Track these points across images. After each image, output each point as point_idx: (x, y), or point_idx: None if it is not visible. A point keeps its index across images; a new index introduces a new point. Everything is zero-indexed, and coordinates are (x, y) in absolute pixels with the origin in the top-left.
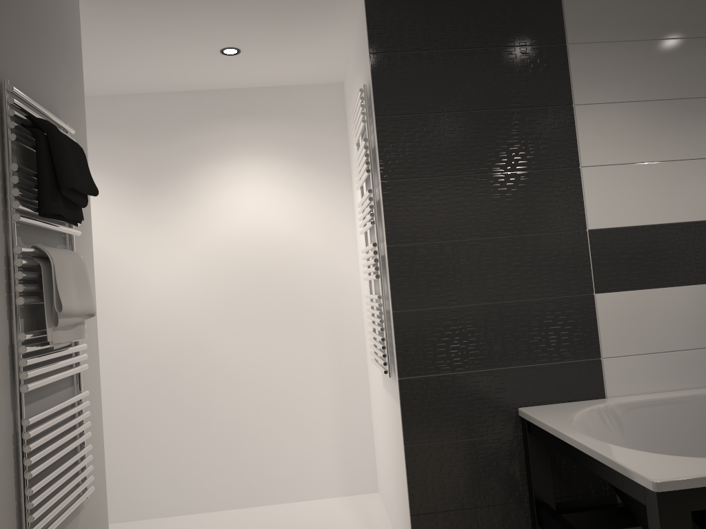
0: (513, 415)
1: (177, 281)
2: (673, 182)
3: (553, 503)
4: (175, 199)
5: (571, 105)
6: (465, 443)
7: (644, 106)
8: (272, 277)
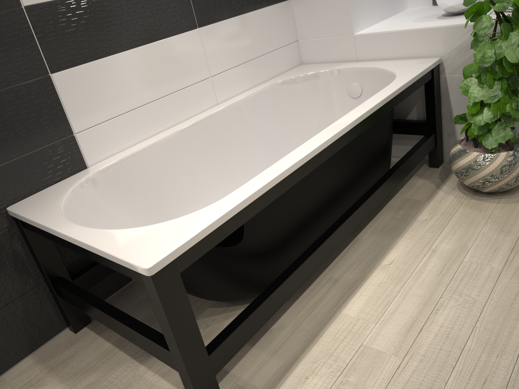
0: (3, 216)
1: None
2: None
3: (67, 273)
4: None
5: None
6: None
7: None
8: None
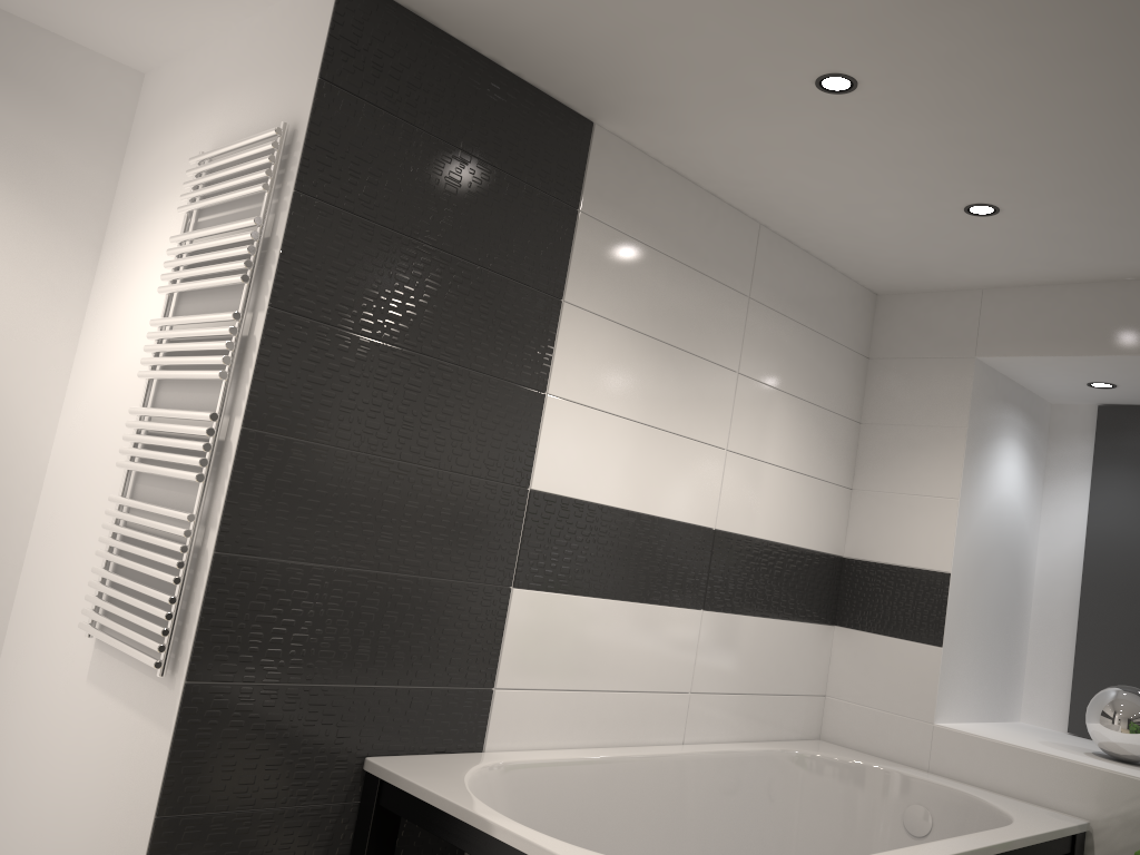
0: (354, 768)
1: None
2: (636, 452)
3: None
4: None
5: (561, 300)
6: (265, 816)
7: (634, 338)
8: None
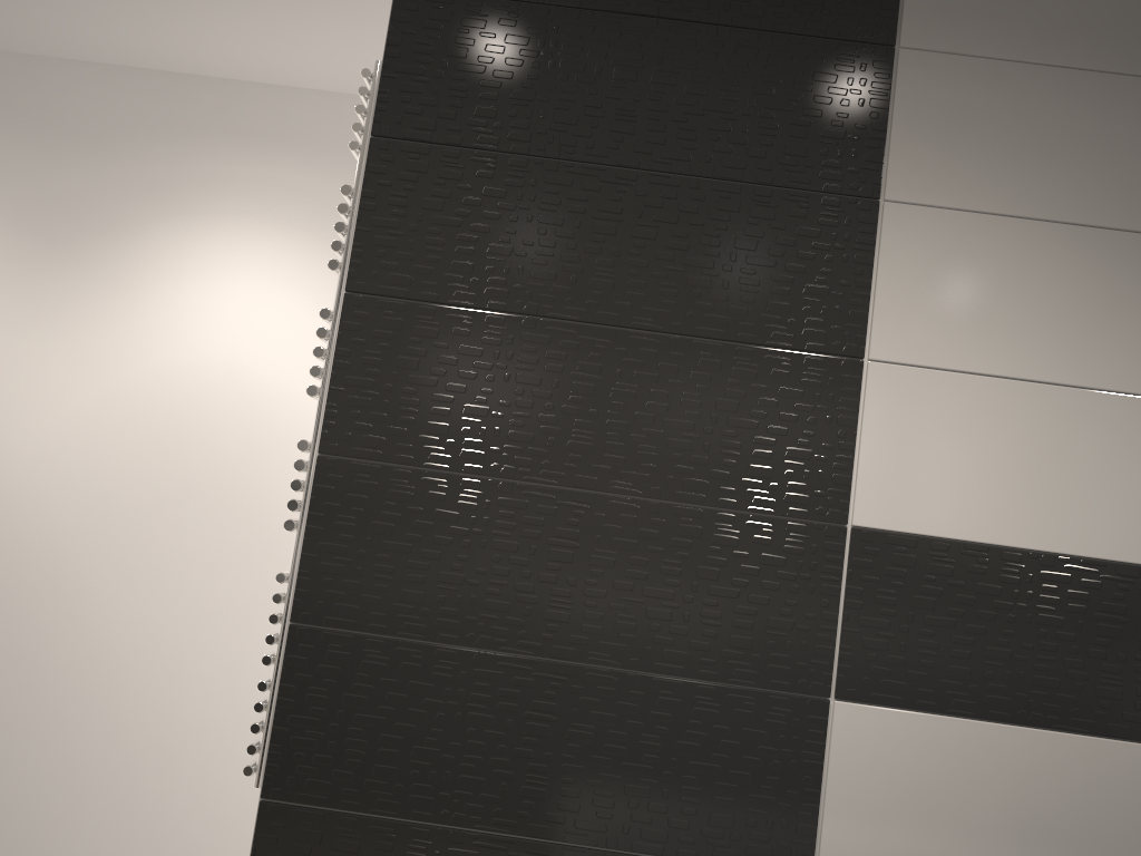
0: None
1: (50, 444)
2: (1116, 449)
3: None
4: (90, 279)
5: (876, 200)
6: None
7: (1074, 238)
8: (241, 479)
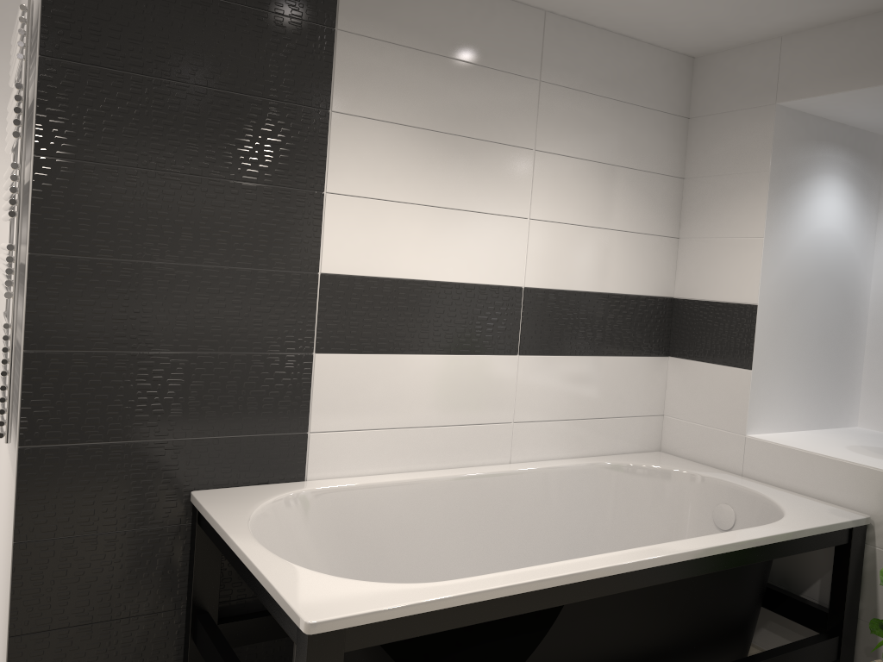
0: (183, 499)
1: None
2: (428, 231)
3: (216, 610)
4: None
5: (328, 111)
6: (108, 537)
7: (413, 133)
8: None
